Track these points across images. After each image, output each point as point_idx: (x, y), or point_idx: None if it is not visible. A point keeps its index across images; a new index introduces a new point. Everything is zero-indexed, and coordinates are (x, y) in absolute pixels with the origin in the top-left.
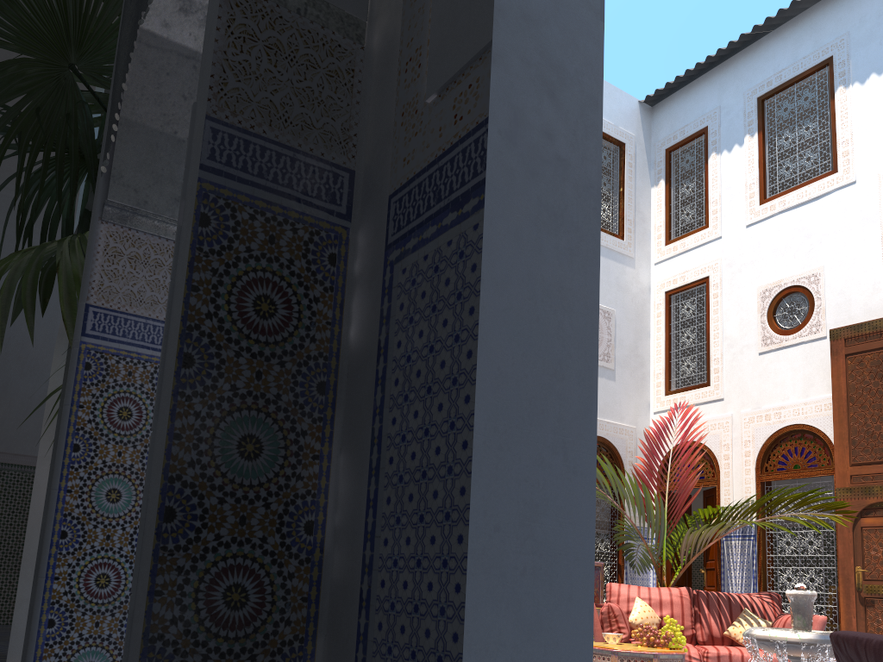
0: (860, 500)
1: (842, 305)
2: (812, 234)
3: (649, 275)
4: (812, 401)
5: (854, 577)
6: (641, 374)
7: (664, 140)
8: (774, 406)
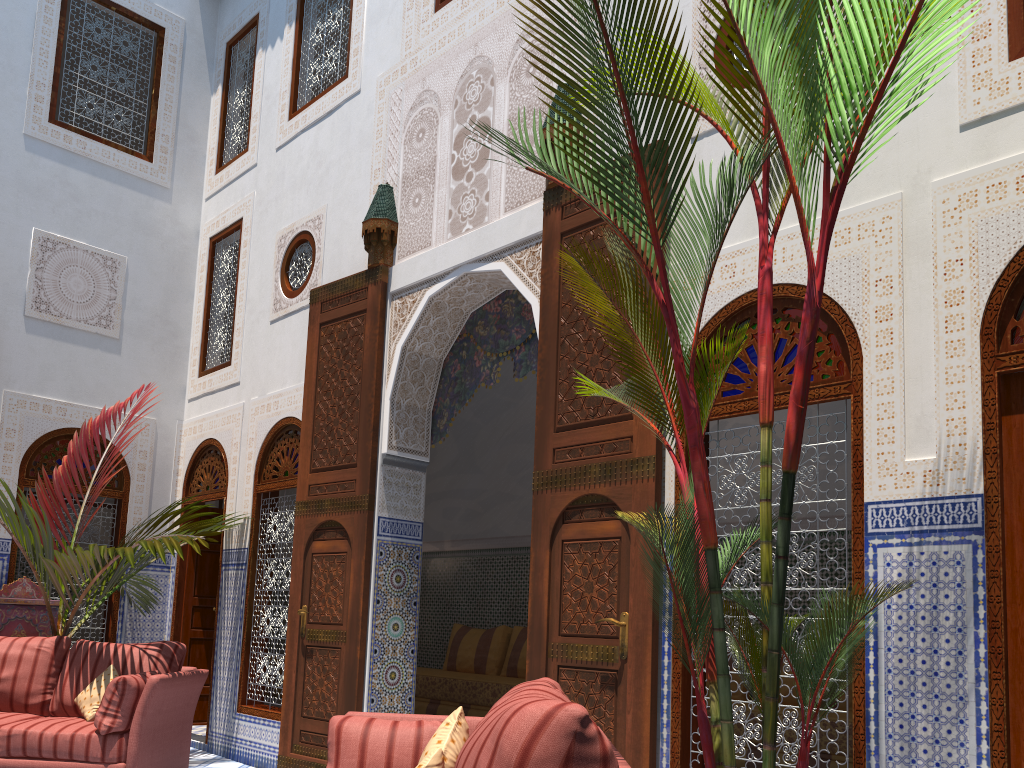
0: (313, 518)
1: (336, 258)
2: (323, 161)
3: (199, 215)
4: (303, 386)
5: (300, 620)
6: (174, 348)
7: (226, 30)
8: (275, 393)
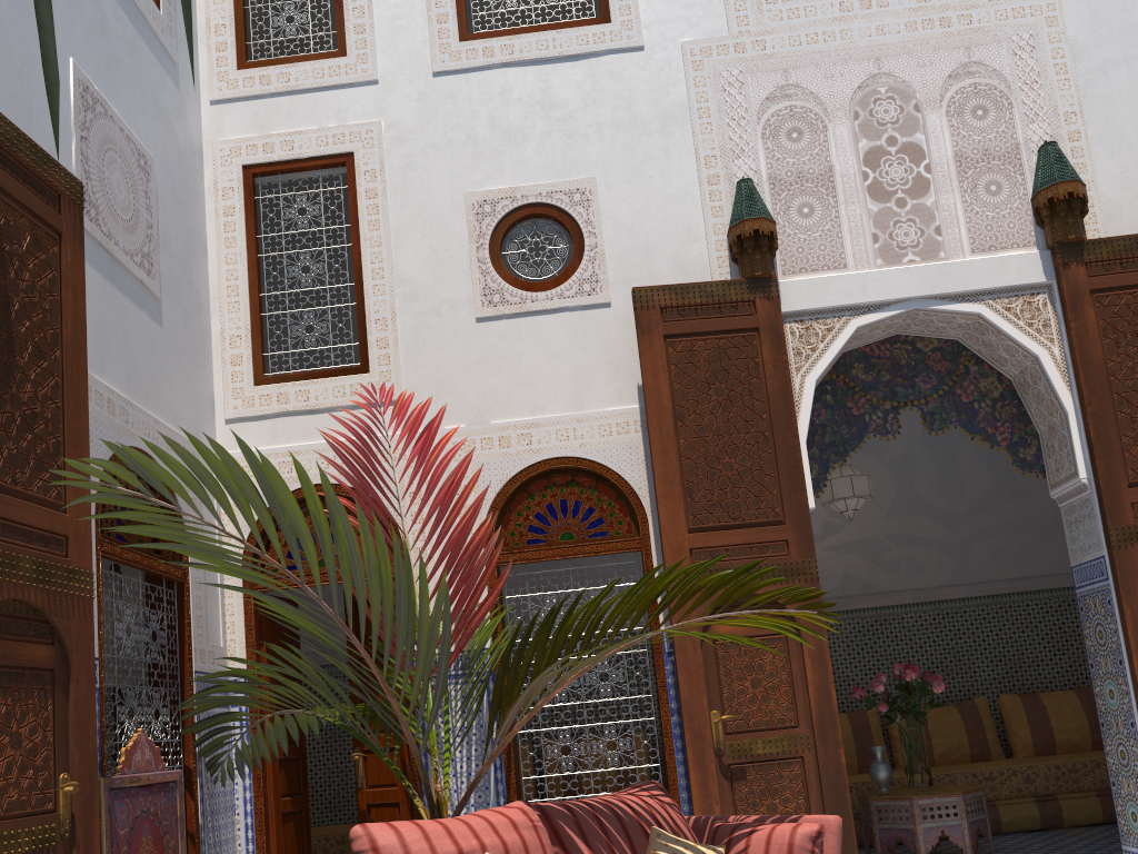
0: None
1: (636, 253)
2: (571, 118)
3: (201, 122)
4: (593, 416)
5: (711, 732)
6: (201, 331)
7: None
8: (518, 421)
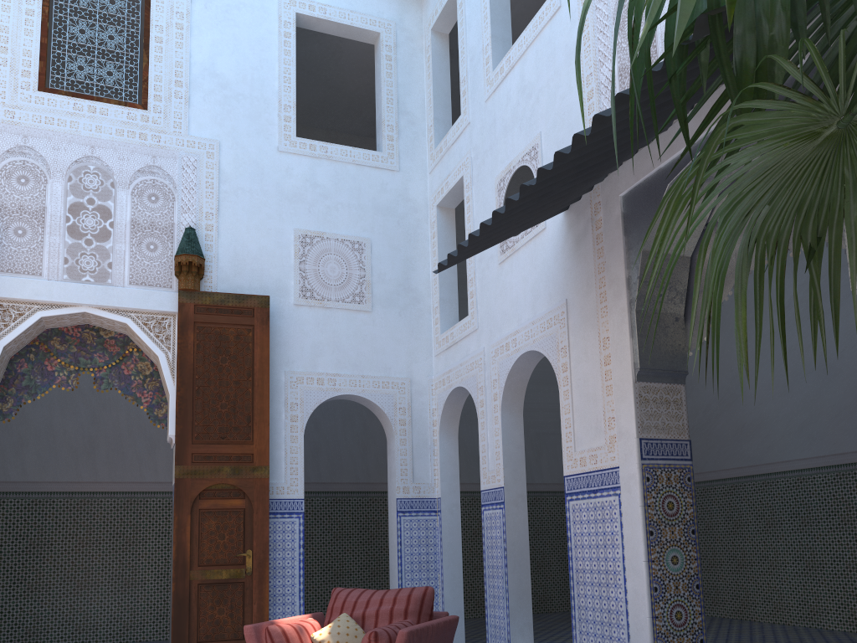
0: None
1: None
2: None
3: None
4: None
5: None
6: None
7: None
8: None
